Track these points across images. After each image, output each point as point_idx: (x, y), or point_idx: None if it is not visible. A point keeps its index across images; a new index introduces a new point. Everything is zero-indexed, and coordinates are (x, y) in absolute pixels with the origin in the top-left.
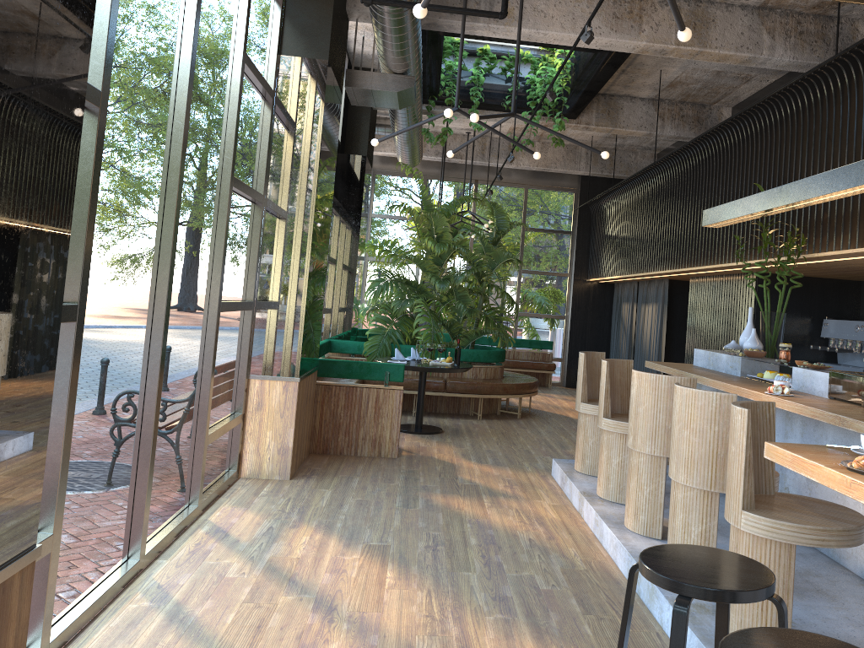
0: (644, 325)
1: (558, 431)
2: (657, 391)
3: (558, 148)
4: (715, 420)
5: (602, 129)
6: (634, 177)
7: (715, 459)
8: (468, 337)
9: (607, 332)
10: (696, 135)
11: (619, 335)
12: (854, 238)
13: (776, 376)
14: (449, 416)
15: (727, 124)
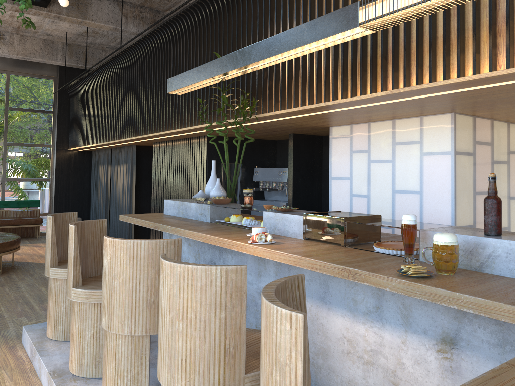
0: (117, 181)
1: (39, 282)
2: (136, 259)
3: (36, 41)
4: (221, 304)
5: (73, 20)
6: (104, 64)
7: (224, 355)
8: None
9: (87, 188)
10: None
11: (98, 190)
12: (297, 98)
13: (247, 221)
14: None
15: (183, 13)
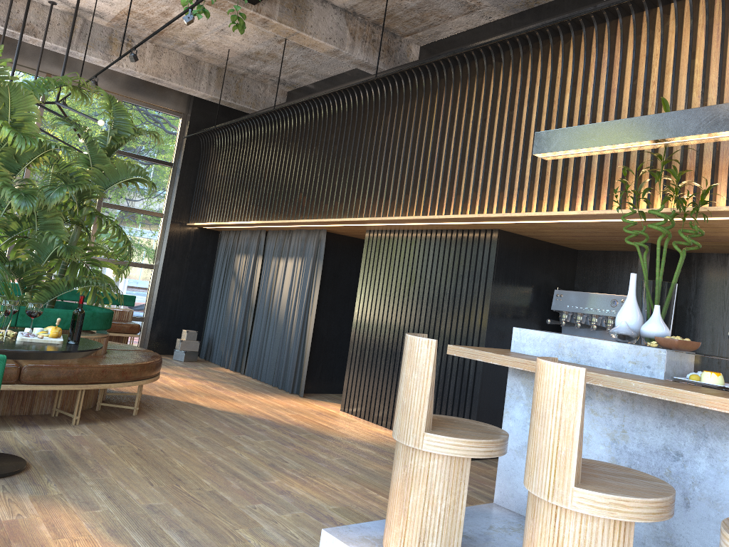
0: (276, 282)
1: (215, 437)
2: None
3: (175, 56)
4: None
5: (283, 29)
6: (300, 103)
7: None
8: (52, 290)
9: (205, 287)
10: (385, 66)
11: (228, 292)
12: None
13: None
14: (16, 422)
15: (515, 37)
